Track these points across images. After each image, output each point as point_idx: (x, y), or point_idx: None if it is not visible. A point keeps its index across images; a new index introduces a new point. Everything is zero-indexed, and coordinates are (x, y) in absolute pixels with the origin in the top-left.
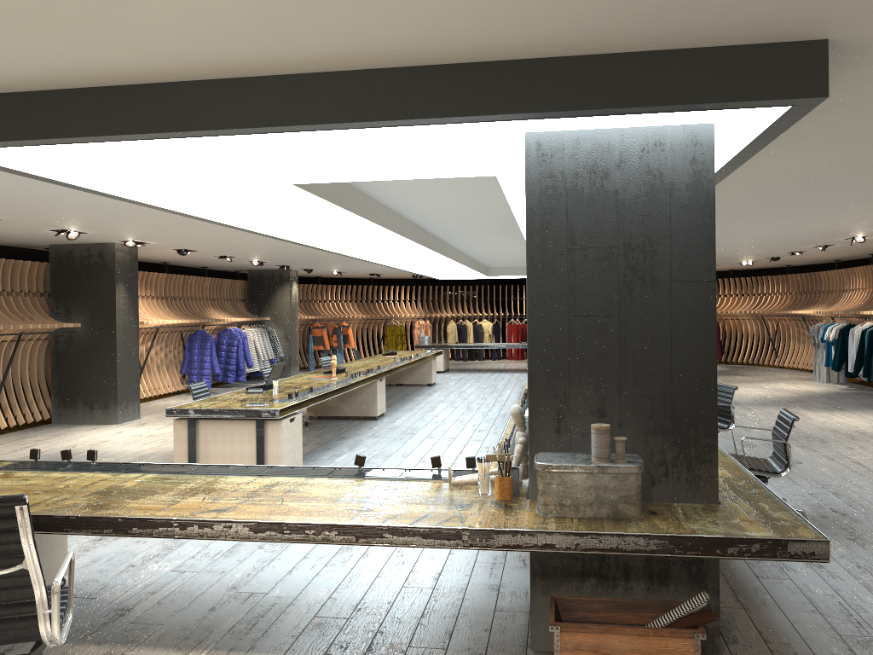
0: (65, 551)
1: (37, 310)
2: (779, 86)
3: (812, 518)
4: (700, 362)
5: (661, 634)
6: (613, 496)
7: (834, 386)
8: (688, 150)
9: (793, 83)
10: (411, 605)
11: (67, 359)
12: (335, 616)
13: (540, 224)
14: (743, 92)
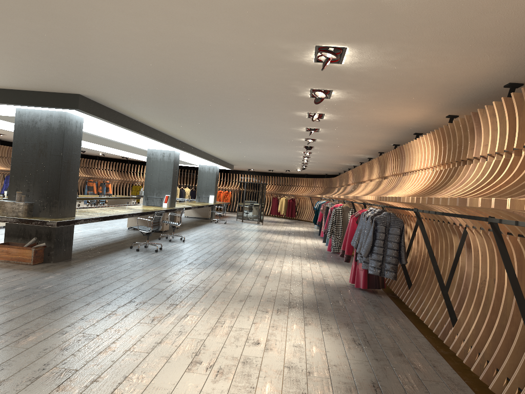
0: None
1: None
2: (67, 104)
3: (168, 250)
4: (56, 178)
5: (23, 248)
6: (17, 211)
7: (315, 230)
8: (59, 118)
9: (70, 104)
10: None
11: None
12: None
13: (17, 135)
14: (58, 105)
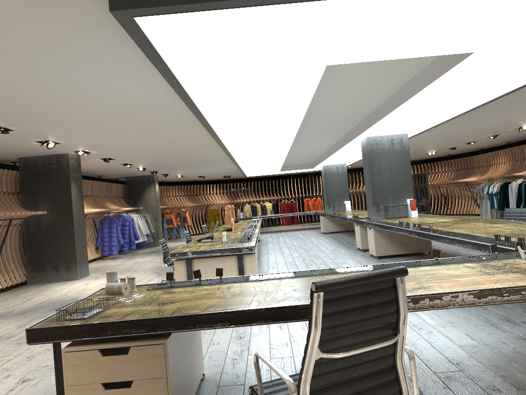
0: (202, 351)
1: (13, 204)
2: None
3: None
4: None
5: None
6: None
7: None
8: None
9: None
10: (488, 356)
11: (37, 237)
12: (448, 370)
13: None
14: None
